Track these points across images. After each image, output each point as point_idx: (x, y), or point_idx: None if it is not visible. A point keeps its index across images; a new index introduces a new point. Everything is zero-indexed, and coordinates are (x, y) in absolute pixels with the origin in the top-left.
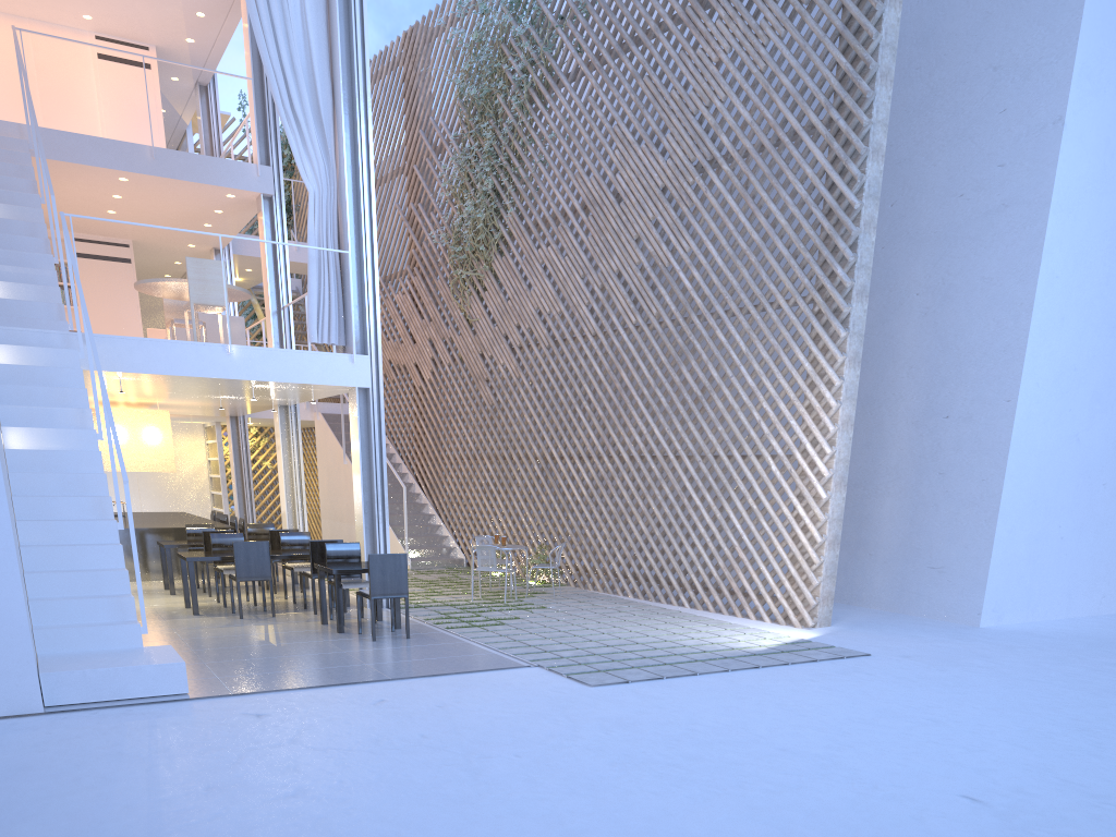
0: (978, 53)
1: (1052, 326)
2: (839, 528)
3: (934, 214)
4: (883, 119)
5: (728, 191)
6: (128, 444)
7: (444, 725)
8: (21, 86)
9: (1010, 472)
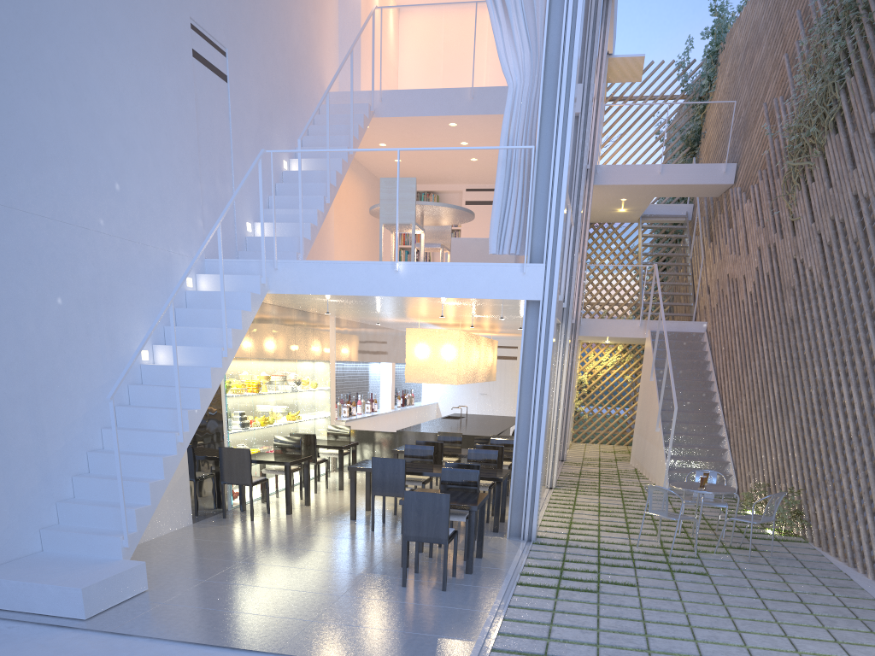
0: None
1: None
2: None
3: None
4: None
5: None
6: (421, 359)
7: None
8: (371, 57)
9: None
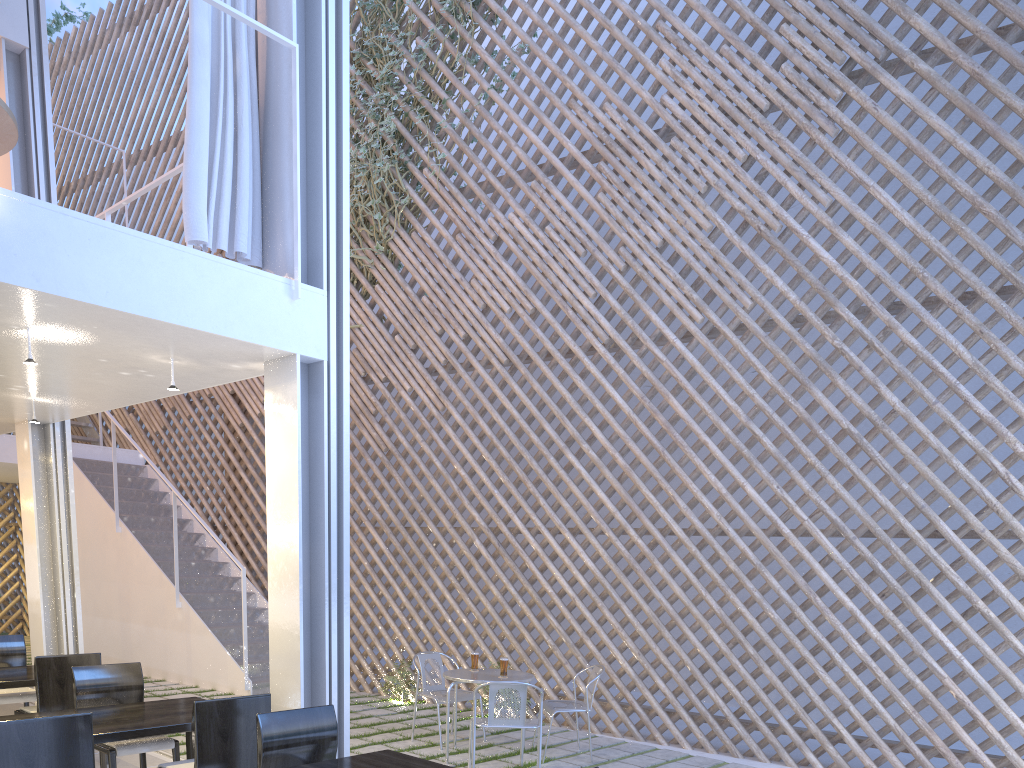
0: None
1: None
2: None
3: None
4: None
5: (925, 106)
6: None
7: None
8: None
9: None
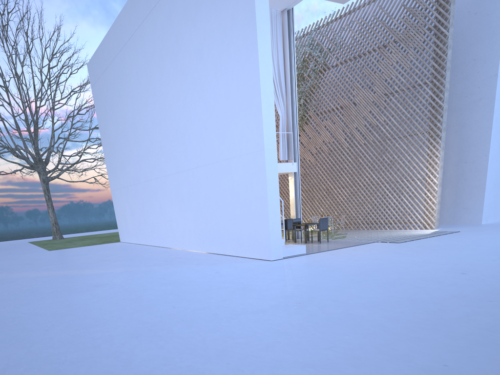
0: (468, 55)
1: (497, 132)
2: (440, 198)
3: (457, 102)
4: (448, 80)
5: (397, 102)
6: None
7: (379, 250)
8: None
9: (488, 176)
